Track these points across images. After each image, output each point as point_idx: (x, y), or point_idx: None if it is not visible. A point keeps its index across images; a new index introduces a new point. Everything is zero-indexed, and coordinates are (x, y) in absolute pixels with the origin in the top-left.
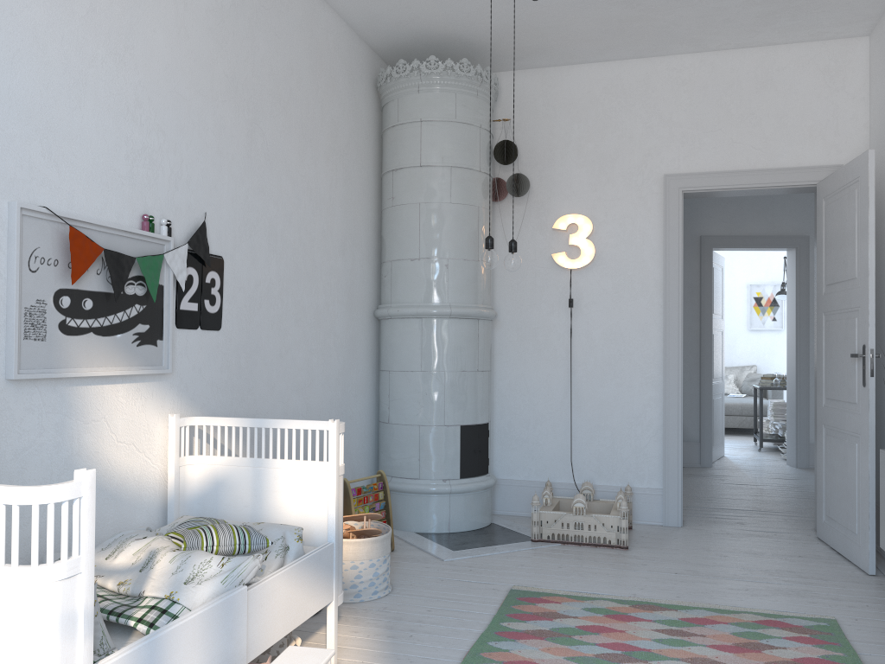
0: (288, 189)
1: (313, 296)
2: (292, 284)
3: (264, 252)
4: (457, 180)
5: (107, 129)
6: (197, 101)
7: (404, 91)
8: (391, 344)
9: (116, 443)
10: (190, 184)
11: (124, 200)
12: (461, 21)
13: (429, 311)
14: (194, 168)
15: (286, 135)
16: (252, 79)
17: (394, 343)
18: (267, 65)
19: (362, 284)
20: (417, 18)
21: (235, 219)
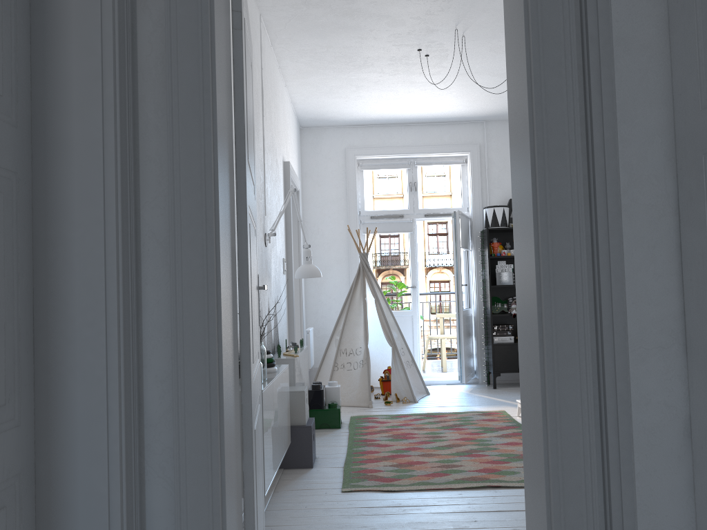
0: None
1: None
2: None
3: None
4: None
5: None
6: None
7: None
8: None
9: None
10: None
11: None
12: None
13: None
14: None
15: None
16: None
17: None
18: None
19: None
20: None
21: None
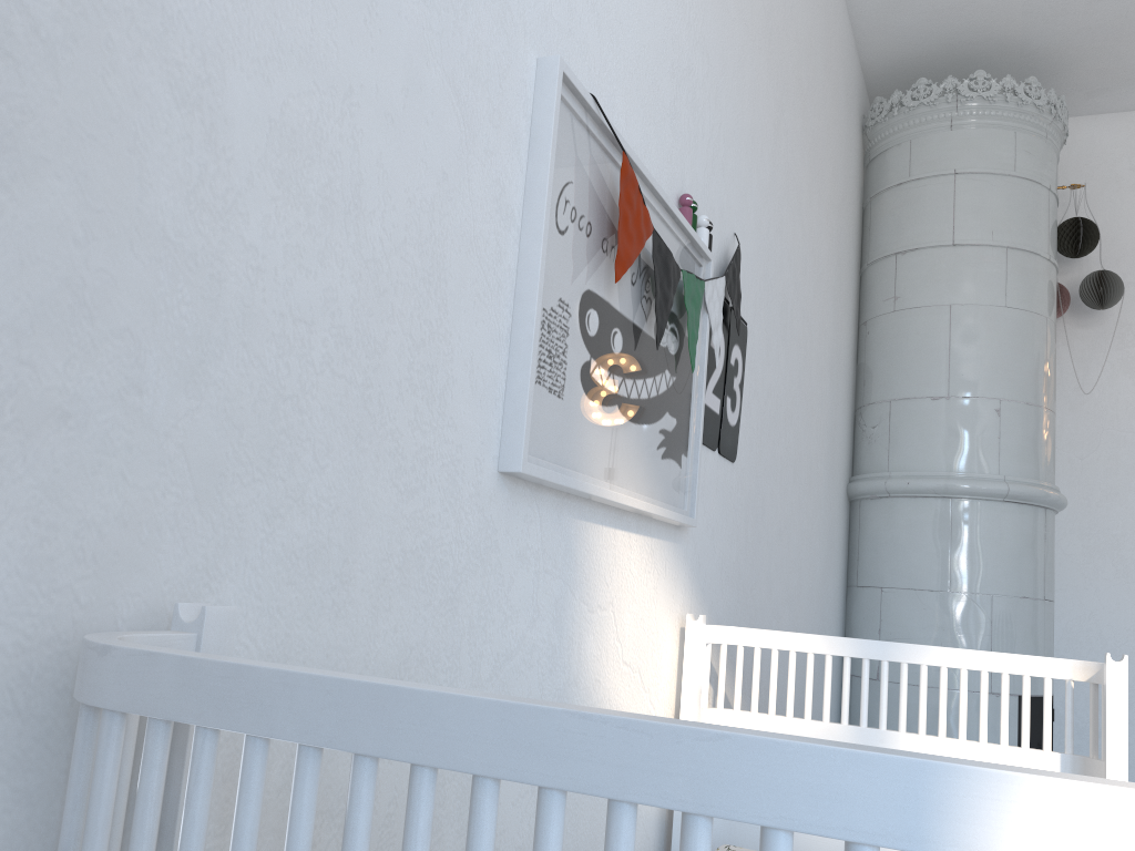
0: (798, 241)
1: (807, 437)
2: (794, 407)
3: (776, 339)
4: (1016, 270)
5: (656, 1)
6: (738, 28)
7: (924, 127)
8: (886, 541)
9: (620, 664)
10: (724, 171)
11: (664, 154)
12: (1048, 8)
13: (970, 487)
14: (730, 144)
15: (801, 149)
16: (782, 32)
17: (894, 540)
18: (794, 21)
19: (841, 435)
20: (972, 2)
21: (757, 263)
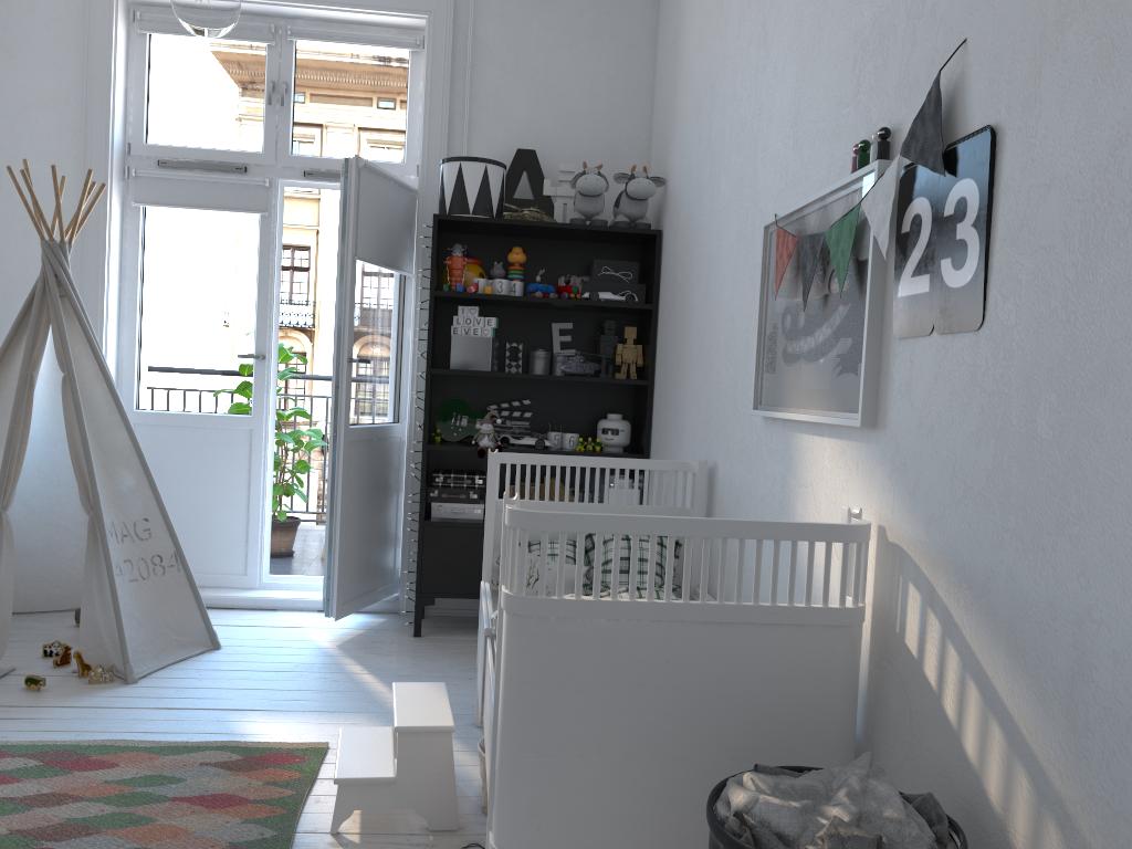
0: None
1: None
2: None
3: None
4: None
5: (839, 47)
6: None
7: None
8: None
9: None
10: (938, 7)
11: (848, 139)
12: None
13: None
14: None
15: None
16: None
17: None
18: None
19: None
20: None
21: None
